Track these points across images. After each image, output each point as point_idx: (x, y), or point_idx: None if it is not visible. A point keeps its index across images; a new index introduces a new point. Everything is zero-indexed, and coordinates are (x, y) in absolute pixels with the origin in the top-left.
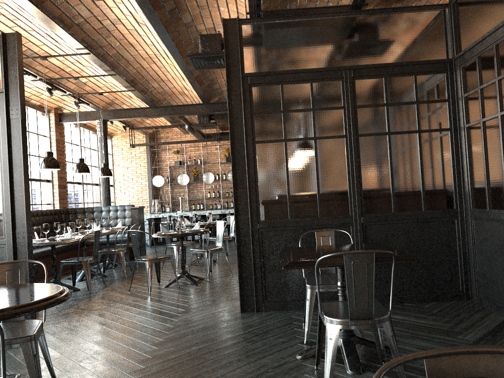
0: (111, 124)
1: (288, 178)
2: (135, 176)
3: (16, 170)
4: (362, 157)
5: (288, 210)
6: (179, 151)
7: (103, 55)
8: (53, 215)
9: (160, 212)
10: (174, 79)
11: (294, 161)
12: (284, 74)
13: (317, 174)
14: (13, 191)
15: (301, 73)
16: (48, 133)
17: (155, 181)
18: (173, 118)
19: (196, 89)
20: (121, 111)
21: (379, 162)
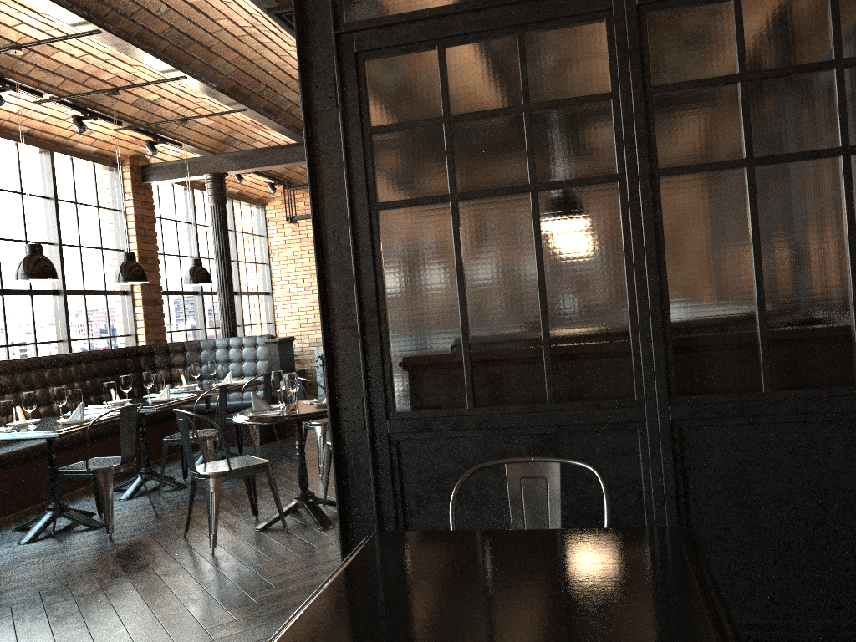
0: (240, 181)
1: (463, 301)
2: (308, 276)
3: None
4: (669, 236)
5: (465, 386)
6: None
7: (139, 35)
8: (120, 358)
9: None
10: None
11: (480, 254)
12: (445, 17)
13: (542, 287)
14: None
15: (492, 8)
16: (121, 203)
17: None
18: None
19: None
20: (249, 155)
21: (722, 247)
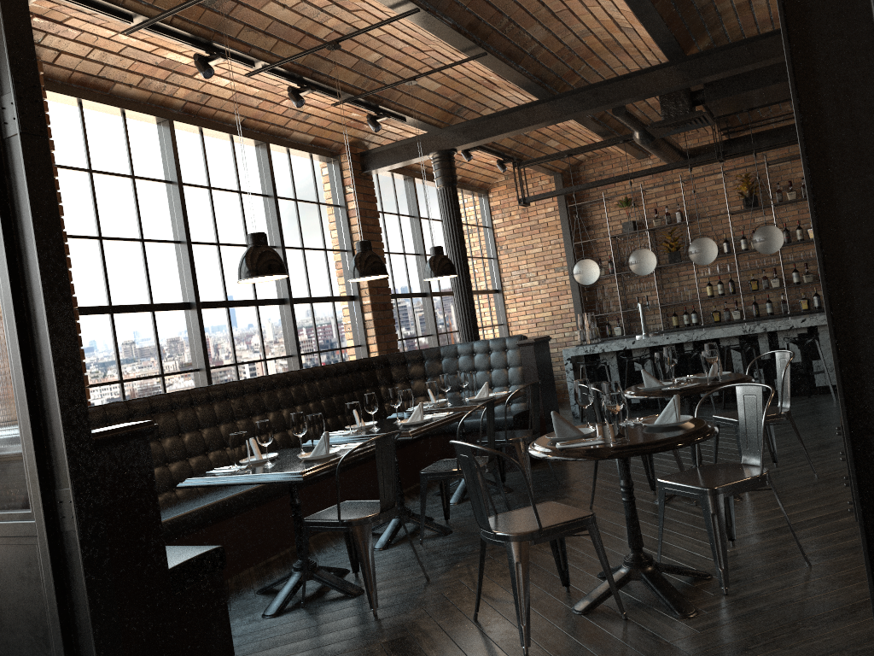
0: (468, 160)
1: None
2: (542, 267)
3: (35, 301)
4: None
5: None
6: (630, 201)
7: None
8: (354, 372)
9: (598, 340)
10: (582, 2)
11: None
12: None
13: None
14: (36, 370)
15: None
16: (341, 198)
17: (579, 273)
18: (603, 124)
19: (643, 17)
20: (480, 124)
21: None
